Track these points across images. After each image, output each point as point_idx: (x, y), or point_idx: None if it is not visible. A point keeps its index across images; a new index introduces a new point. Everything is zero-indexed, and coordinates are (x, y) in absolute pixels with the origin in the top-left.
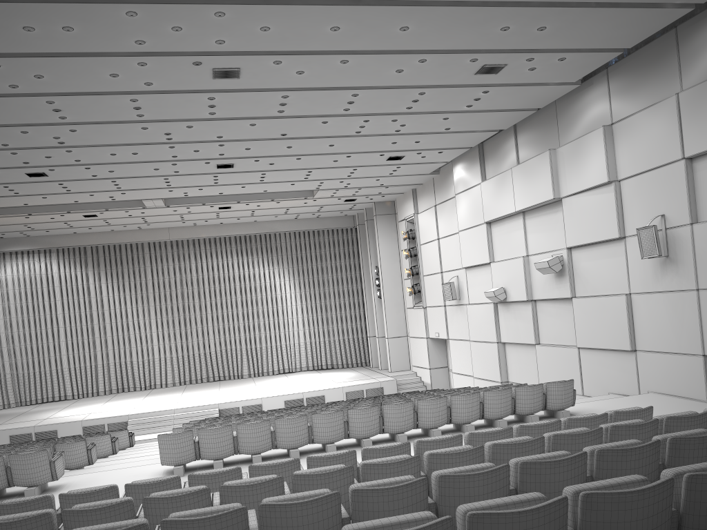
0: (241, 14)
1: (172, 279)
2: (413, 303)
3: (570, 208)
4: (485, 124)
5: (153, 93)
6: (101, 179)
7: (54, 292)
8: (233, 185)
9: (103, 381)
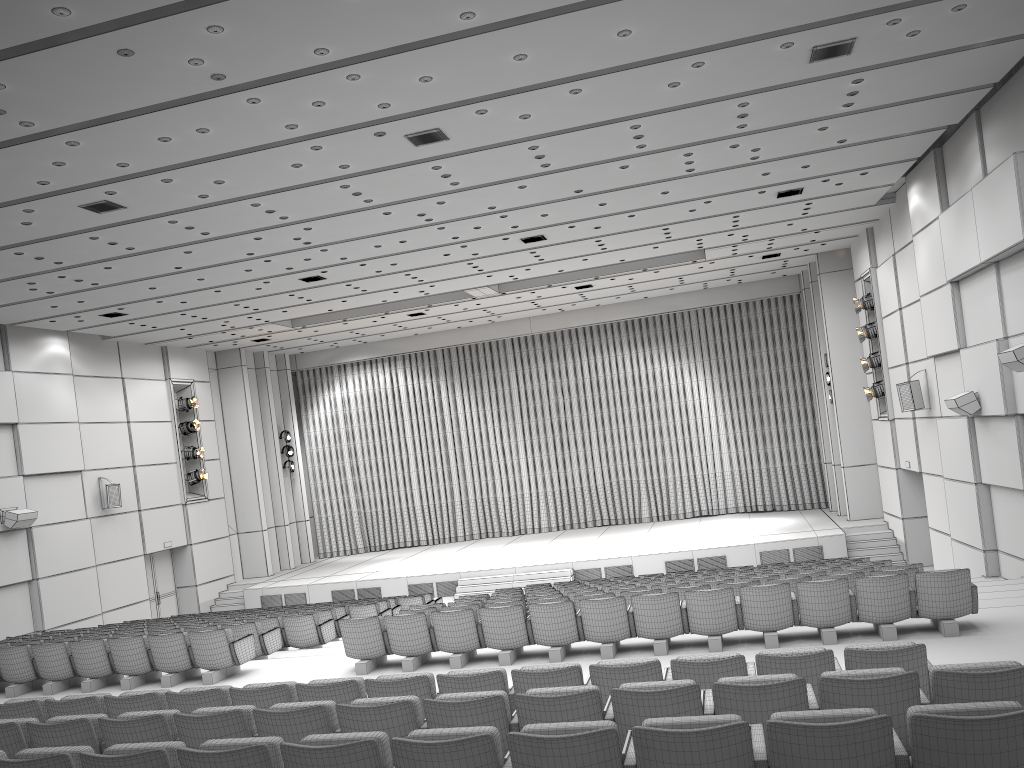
0: (379, 70)
1: (542, 386)
2: (878, 412)
3: None
4: (908, 123)
5: (360, 175)
6: (390, 273)
7: (401, 411)
8: (568, 260)
9: (461, 523)
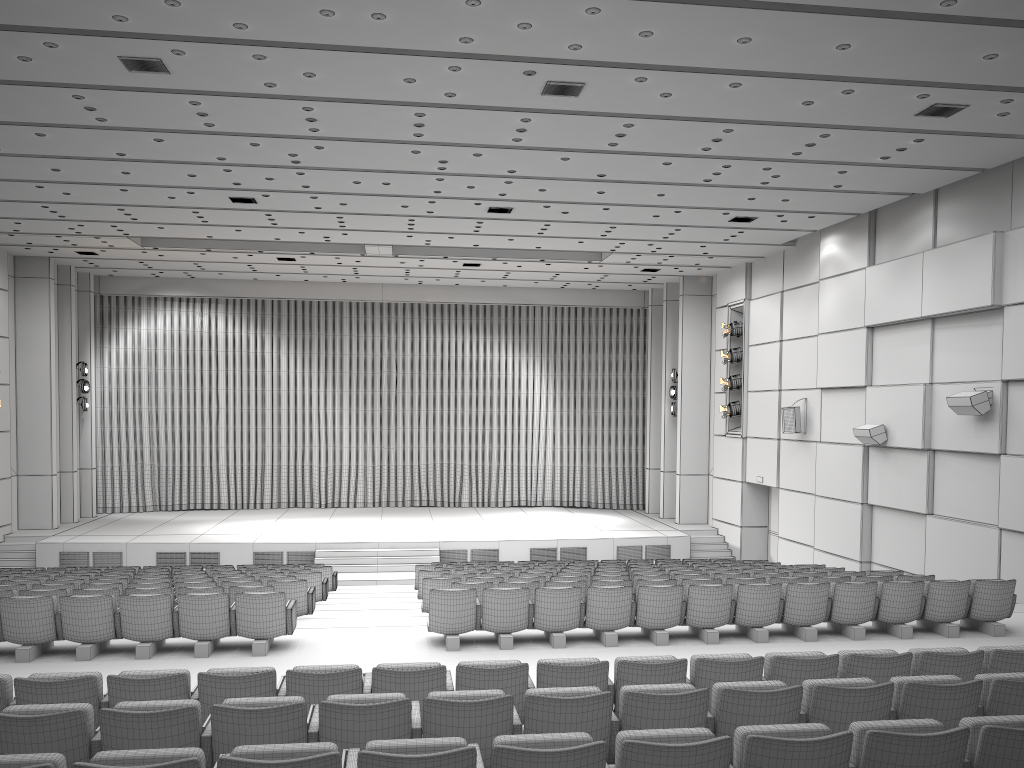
0: (622, 12)
1: (377, 356)
2: (726, 429)
3: (1017, 322)
4: (896, 184)
5: (450, 107)
6: (324, 212)
7: (216, 359)
8: (497, 237)
9: (270, 490)
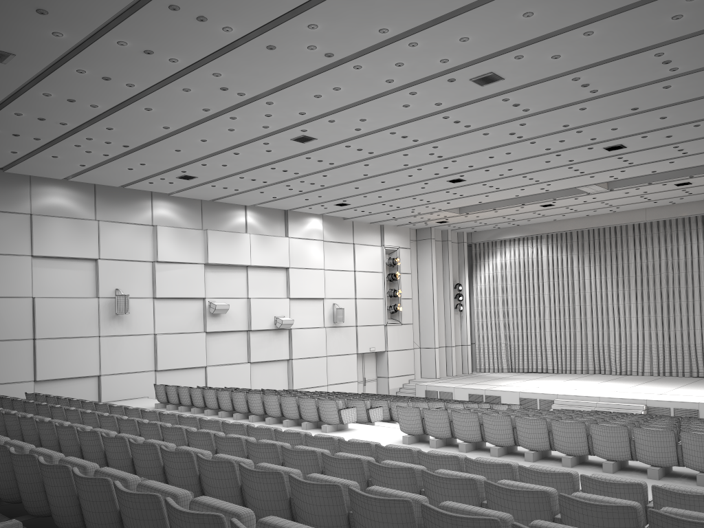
0: (428, 38)
1: (655, 262)
2: None
3: None
4: None
5: (452, 109)
6: (511, 176)
7: (542, 275)
8: (656, 163)
9: (580, 361)
